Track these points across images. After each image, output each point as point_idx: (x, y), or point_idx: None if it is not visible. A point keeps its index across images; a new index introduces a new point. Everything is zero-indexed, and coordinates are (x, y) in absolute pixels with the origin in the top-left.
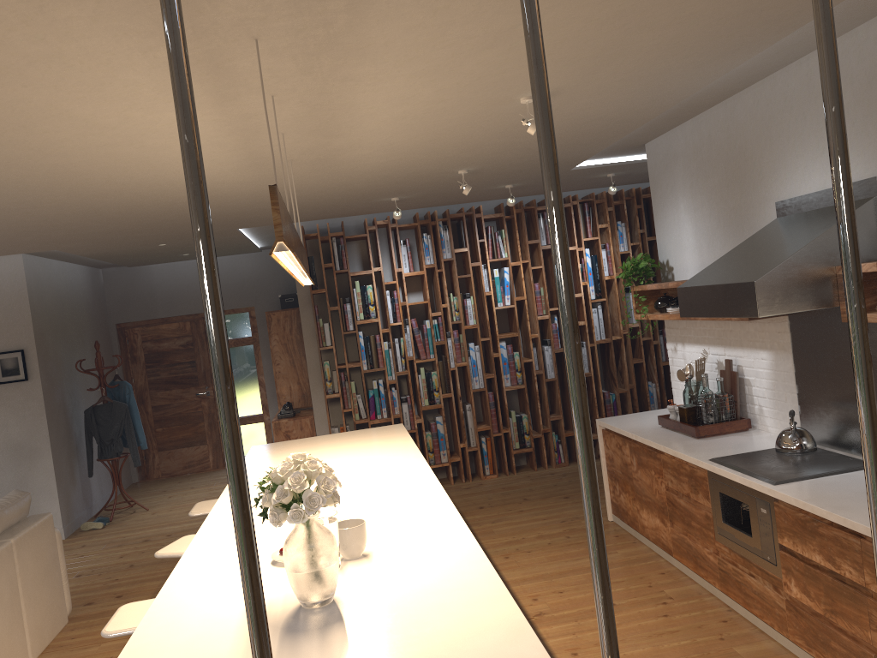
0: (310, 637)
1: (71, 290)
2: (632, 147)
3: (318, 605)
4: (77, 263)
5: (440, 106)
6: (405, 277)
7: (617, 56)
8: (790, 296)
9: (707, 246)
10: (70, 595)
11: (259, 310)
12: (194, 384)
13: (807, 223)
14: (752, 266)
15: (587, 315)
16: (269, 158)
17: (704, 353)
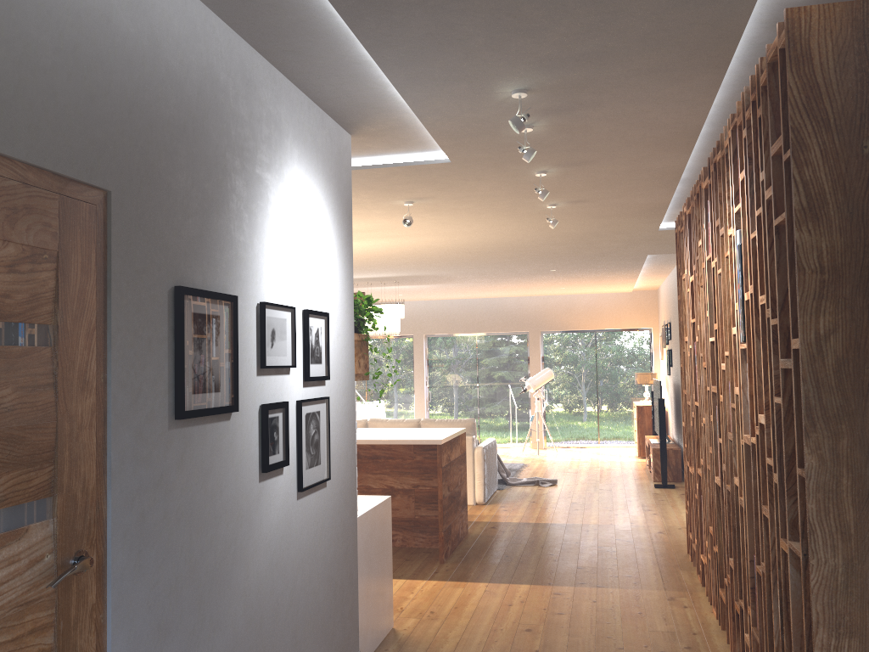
0: None
1: None
2: (370, 137)
3: None
4: None
5: None
6: None
7: None
8: None
9: None
10: (482, 491)
11: None
12: None
13: None
14: None
15: None
16: None
17: None
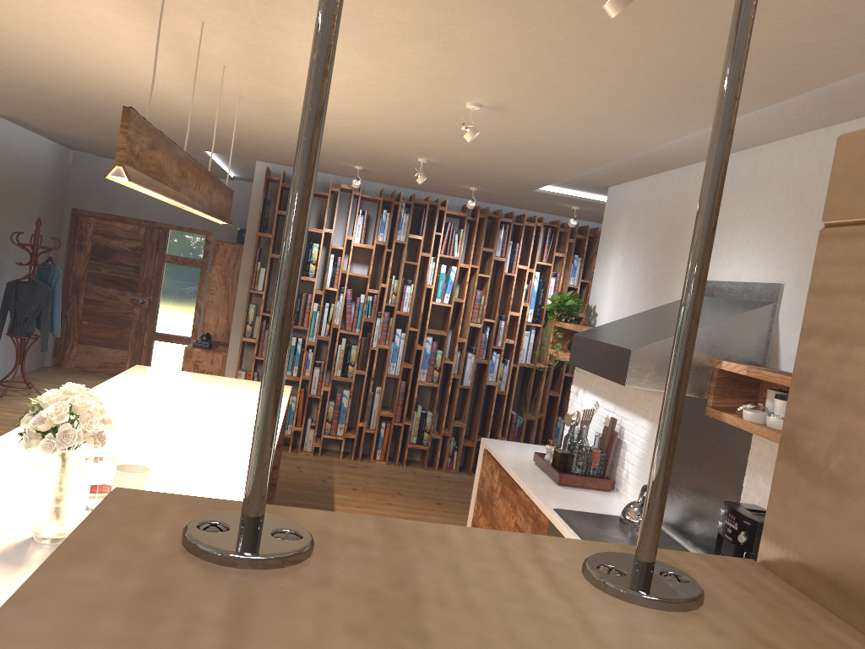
0: (12, 571)
1: (31, 162)
2: (596, 187)
3: (48, 541)
4: (46, 137)
5: (384, 86)
6: (355, 246)
7: (558, 88)
8: (662, 374)
9: (630, 303)
10: None
11: (216, 237)
12: (132, 289)
13: (709, 309)
14: (641, 334)
15: (519, 336)
16: (216, 87)
17: (595, 405)
